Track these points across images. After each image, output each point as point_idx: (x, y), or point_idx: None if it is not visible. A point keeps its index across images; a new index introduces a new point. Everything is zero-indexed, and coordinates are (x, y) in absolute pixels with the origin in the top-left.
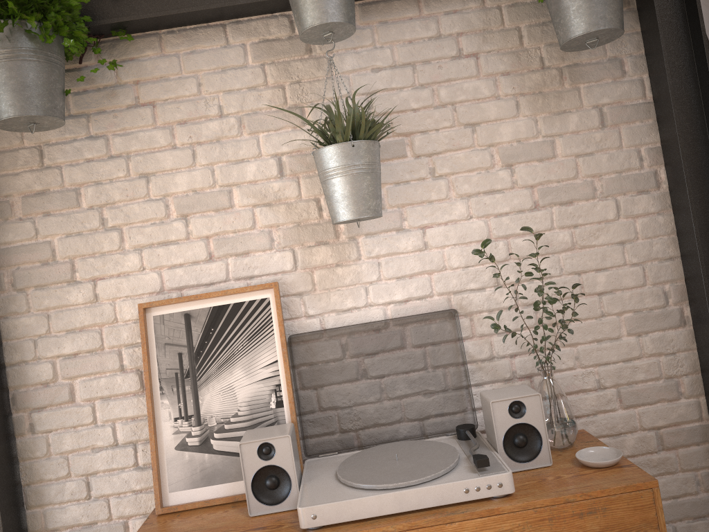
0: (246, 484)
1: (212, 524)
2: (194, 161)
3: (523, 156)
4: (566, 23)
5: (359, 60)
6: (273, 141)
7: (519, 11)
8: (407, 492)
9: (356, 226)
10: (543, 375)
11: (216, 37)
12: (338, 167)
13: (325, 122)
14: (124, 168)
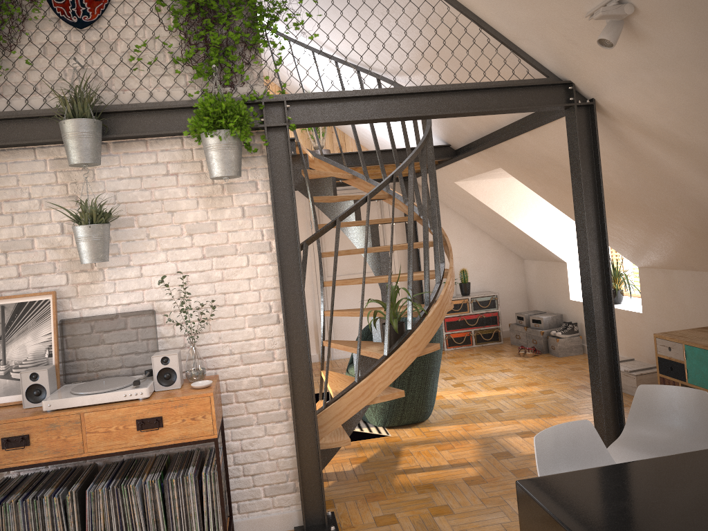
0: (23, 392)
1: (3, 411)
2: (13, 222)
3: (198, 230)
4: (209, 169)
5: (111, 173)
6: (59, 214)
7: (202, 152)
8: (96, 395)
9: (103, 262)
10: (190, 345)
11: (29, 155)
12: (82, 237)
13: (81, 211)
14: None
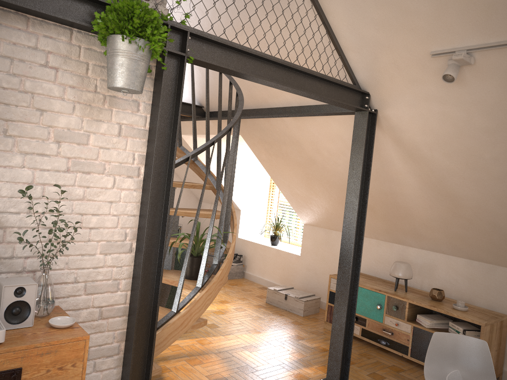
0: None
1: None
2: None
3: (68, 139)
4: (113, 77)
5: None
6: None
7: (91, 54)
8: None
9: None
10: (43, 272)
11: None
12: None
13: None
14: None
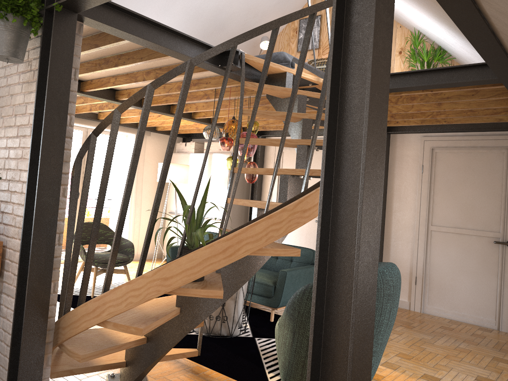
0: None
1: None
2: None
3: (19, 112)
4: None
5: None
6: None
7: (30, 42)
8: None
9: None
10: None
11: None
12: None
13: None
14: None
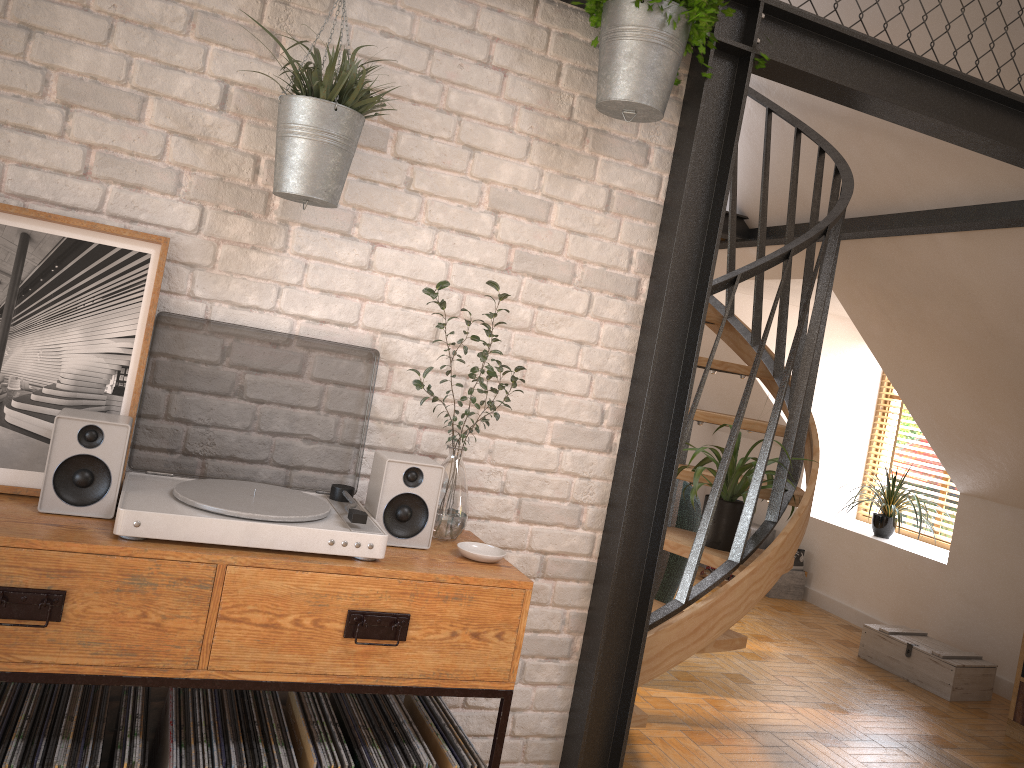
0: (48, 470)
1: None
2: (108, 40)
3: (514, 208)
4: (611, 81)
5: (371, 13)
6: (226, 62)
7: (568, 45)
8: (262, 526)
9: (294, 209)
10: (451, 453)
11: None
12: (309, 128)
13: (307, 68)
14: (0, 5)
